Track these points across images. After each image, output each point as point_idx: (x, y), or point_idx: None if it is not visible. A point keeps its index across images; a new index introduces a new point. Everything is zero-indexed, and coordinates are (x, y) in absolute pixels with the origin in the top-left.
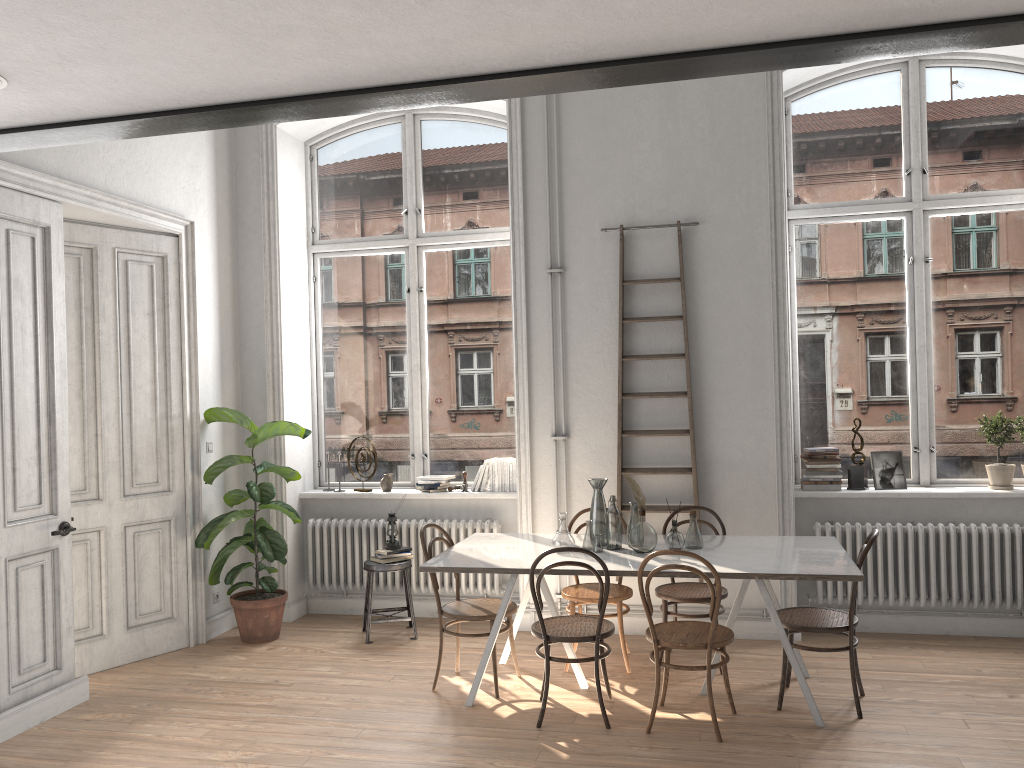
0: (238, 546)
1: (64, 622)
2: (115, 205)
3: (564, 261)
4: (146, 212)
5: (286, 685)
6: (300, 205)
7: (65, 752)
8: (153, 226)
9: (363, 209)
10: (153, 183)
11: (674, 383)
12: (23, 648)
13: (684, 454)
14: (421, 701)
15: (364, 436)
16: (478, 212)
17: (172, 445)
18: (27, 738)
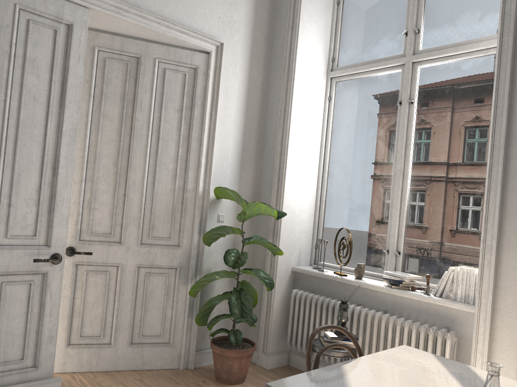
0: (223, 299)
1: (46, 331)
2: (143, 18)
3: None
4: (175, 28)
5: None
6: (323, 39)
7: None
8: (182, 41)
9: (372, 37)
10: (187, 9)
11: None
12: (0, 346)
13: None
14: None
15: (351, 228)
16: (475, 23)
17: (184, 211)
18: None
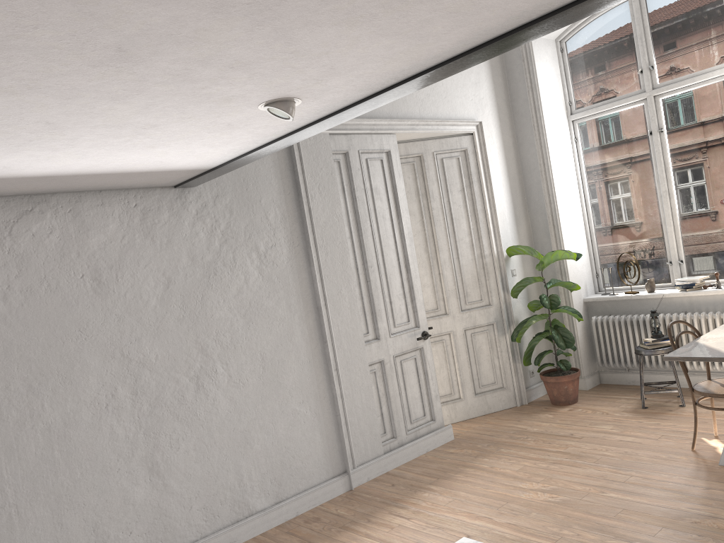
0: (540, 339)
1: (432, 392)
2: (427, 125)
3: None
4: (448, 124)
5: (578, 438)
6: (557, 88)
7: (437, 472)
8: (454, 132)
9: (606, 78)
10: (450, 103)
11: None
12: (411, 408)
13: None
14: (680, 458)
15: (628, 251)
16: (705, 54)
17: (487, 274)
18: (418, 461)
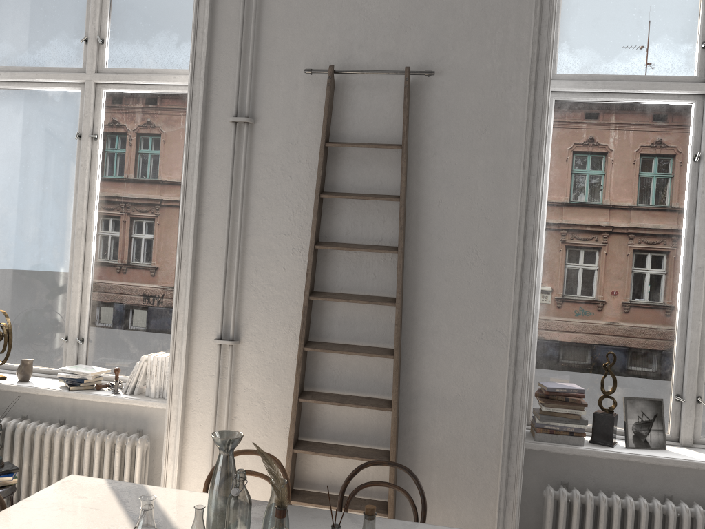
0: None
1: None
2: None
3: (255, 109)
4: None
5: None
6: None
7: None
8: None
9: (38, 33)
10: None
11: (381, 285)
12: None
13: (385, 381)
14: None
15: (14, 308)
16: (172, 49)
17: None
18: None
